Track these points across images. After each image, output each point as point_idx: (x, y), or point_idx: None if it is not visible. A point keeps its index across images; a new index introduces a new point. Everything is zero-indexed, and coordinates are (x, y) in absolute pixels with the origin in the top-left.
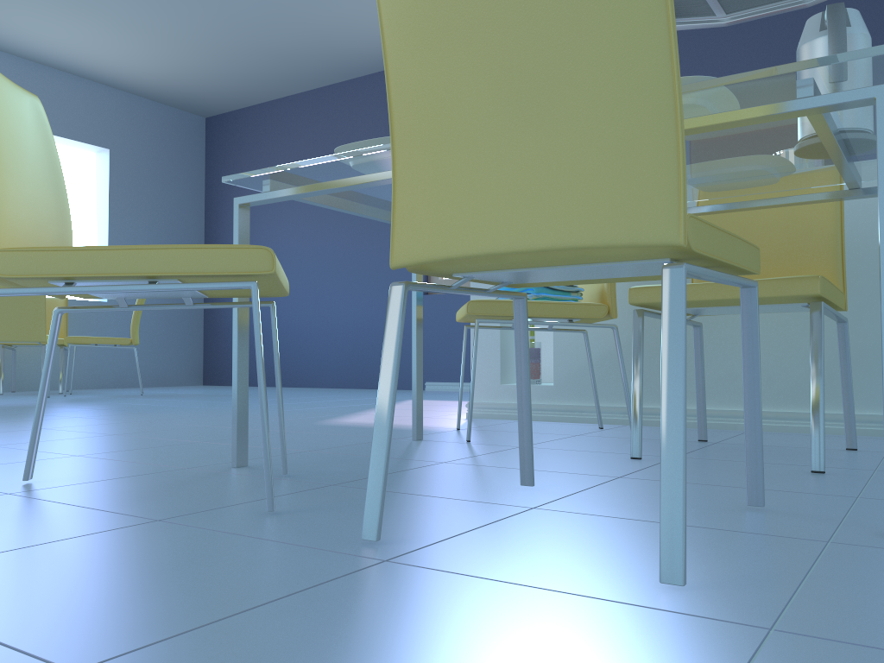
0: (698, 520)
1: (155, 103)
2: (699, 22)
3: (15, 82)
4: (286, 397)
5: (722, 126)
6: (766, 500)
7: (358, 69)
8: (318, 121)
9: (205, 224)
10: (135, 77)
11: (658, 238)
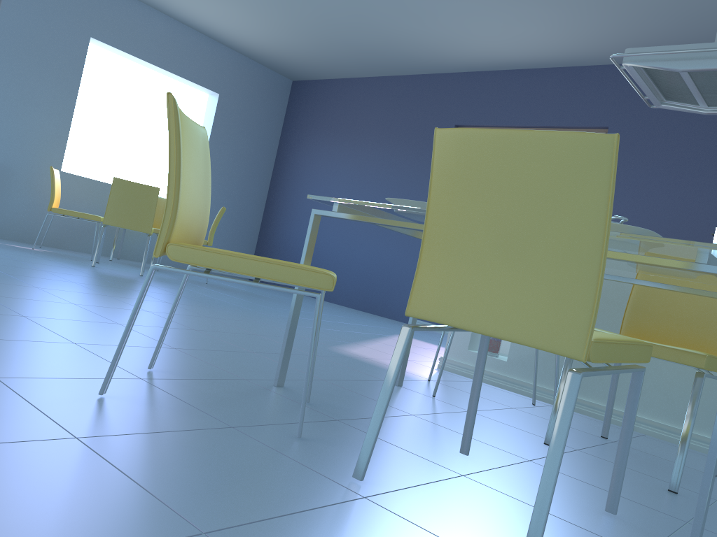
0: (567, 515)
1: (259, 64)
2: (685, 107)
3: (165, 35)
4: (308, 310)
5: (643, 263)
6: (621, 508)
7: (415, 69)
8: (376, 101)
9: (275, 160)
10: (248, 44)
11: (569, 353)
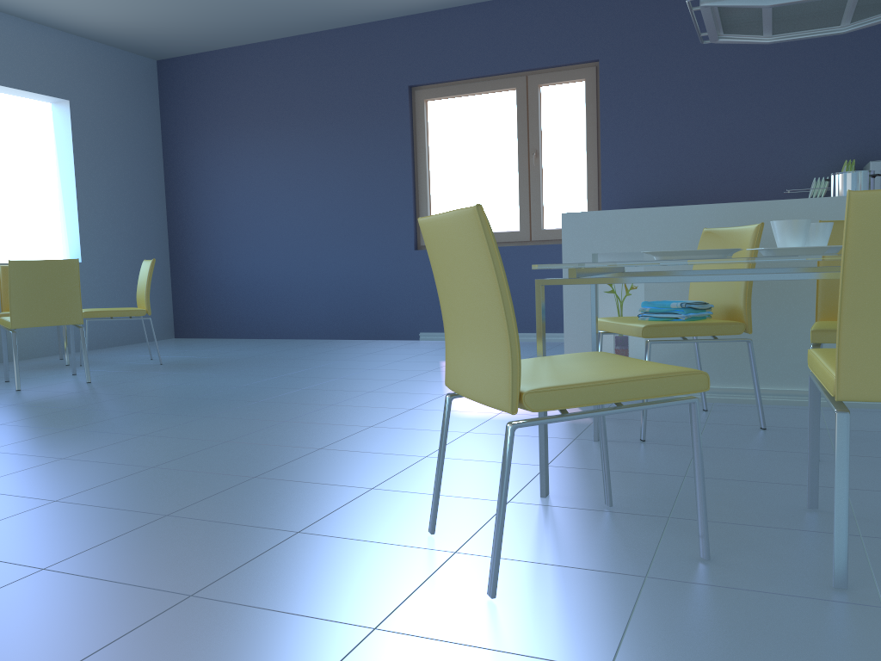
0: None
1: (108, 47)
2: (746, 39)
3: None
4: (317, 362)
5: None
6: None
7: (337, 22)
8: (291, 72)
9: (165, 173)
10: (96, 23)
11: None
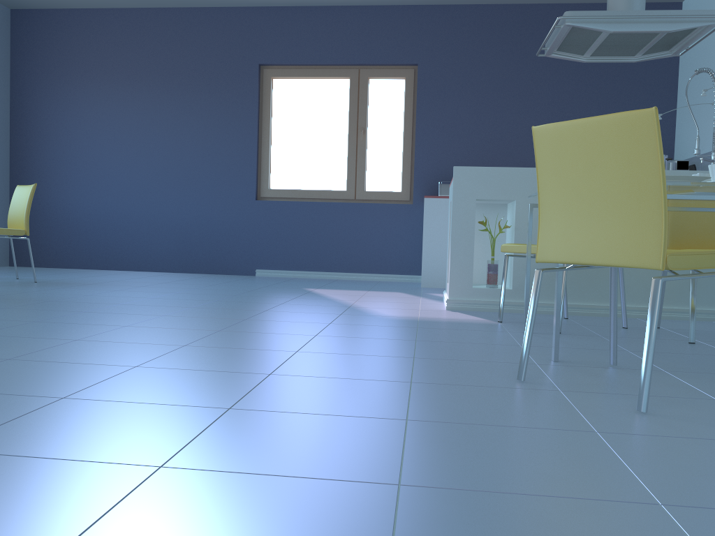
0: None
1: None
2: (570, 56)
3: None
4: (191, 285)
5: None
6: None
7: (200, 1)
8: (150, 38)
9: (11, 113)
10: None
11: None
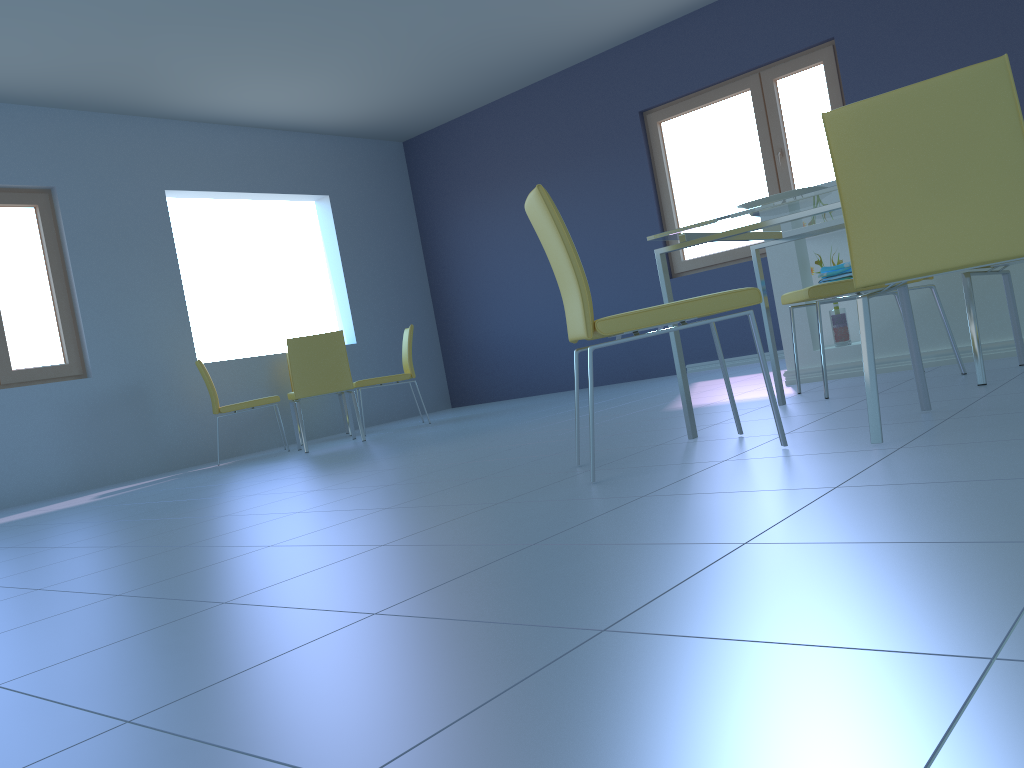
0: None
1: (357, 139)
2: None
3: (242, 151)
4: (571, 401)
5: None
6: None
7: (559, 64)
8: (524, 124)
9: (423, 248)
10: (342, 120)
11: None
